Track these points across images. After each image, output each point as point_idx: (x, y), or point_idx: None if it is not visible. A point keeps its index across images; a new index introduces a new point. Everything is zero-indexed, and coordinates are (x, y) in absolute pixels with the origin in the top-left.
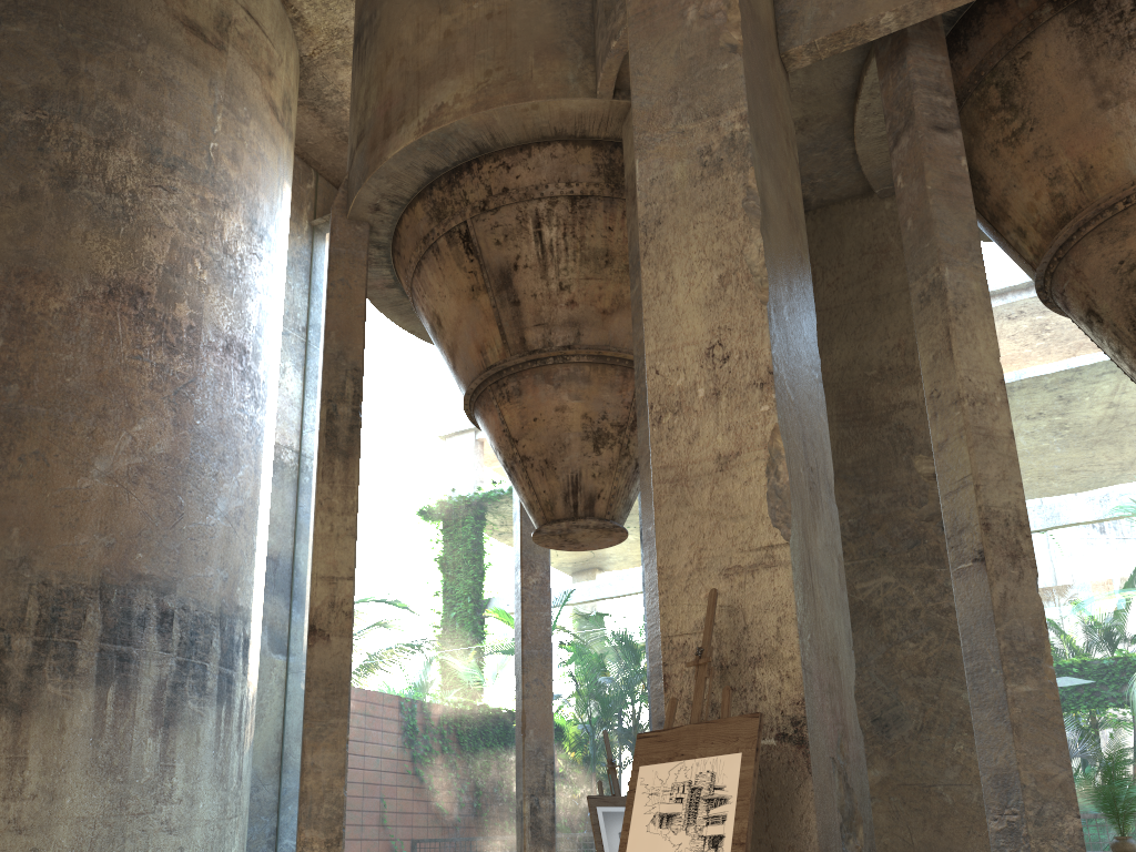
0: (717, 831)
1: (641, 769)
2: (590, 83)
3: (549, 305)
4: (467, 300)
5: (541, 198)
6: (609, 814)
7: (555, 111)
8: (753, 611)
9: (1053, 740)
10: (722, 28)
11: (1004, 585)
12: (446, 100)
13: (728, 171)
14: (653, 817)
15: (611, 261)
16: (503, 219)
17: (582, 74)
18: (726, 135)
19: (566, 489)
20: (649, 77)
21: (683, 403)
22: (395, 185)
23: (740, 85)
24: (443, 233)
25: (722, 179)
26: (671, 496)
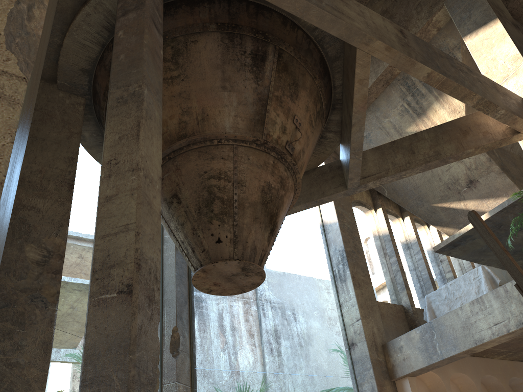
0: None
1: None
2: None
3: None
4: None
5: None
6: None
7: None
8: None
9: None
10: None
11: (142, 319)
12: None
13: None
14: None
15: None
16: None
17: None
18: None
19: None
20: None
21: None
22: None
23: None
24: None
25: None
26: None
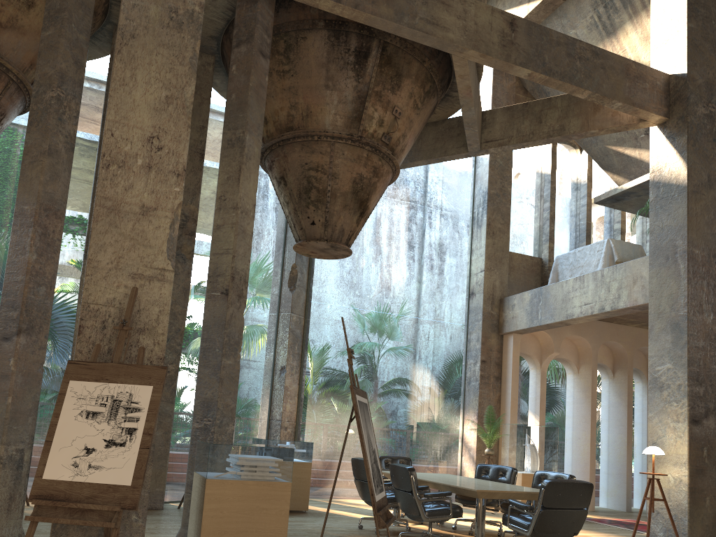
0: (132, 426)
1: (71, 382)
2: None
3: None
4: None
5: None
6: None
7: None
8: (146, 303)
9: (233, 388)
10: None
11: (233, 309)
12: None
13: (185, 33)
14: (81, 412)
15: None
16: None
17: None
18: (189, 9)
19: None
20: None
21: (127, 163)
22: None
23: None
24: None
25: (181, 35)
26: (107, 218)
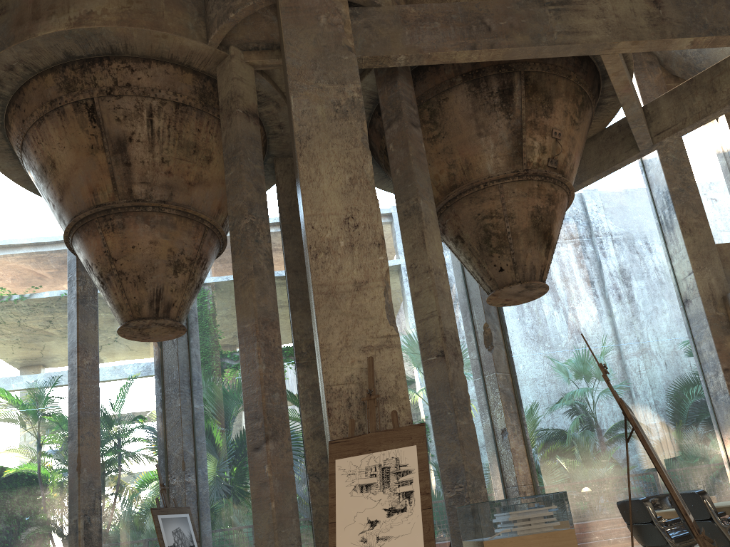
0: (407, 489)
1: (337, 461)
2: (203, 34)
3: (153, 171)
4: (86, 154)
5: (155, 97)
6: (165, 520)
7: (177, 43)
8: (381, 372)
9: (475, 449)
10: (343, 35)
11: (453, 369)
12: (95, 9)
13: (351, 118)
14: (354, 487)
15: (197, 151)
16: (124, 104)
17: (198, 26)
18: (349, 98)
19: (152, 298)
20: (297, 48)
21: (331, 248)
22: (35, 56)
23: (356, 72)
24: (71, 102)
25: (348, 122)
26: (326, 302)
